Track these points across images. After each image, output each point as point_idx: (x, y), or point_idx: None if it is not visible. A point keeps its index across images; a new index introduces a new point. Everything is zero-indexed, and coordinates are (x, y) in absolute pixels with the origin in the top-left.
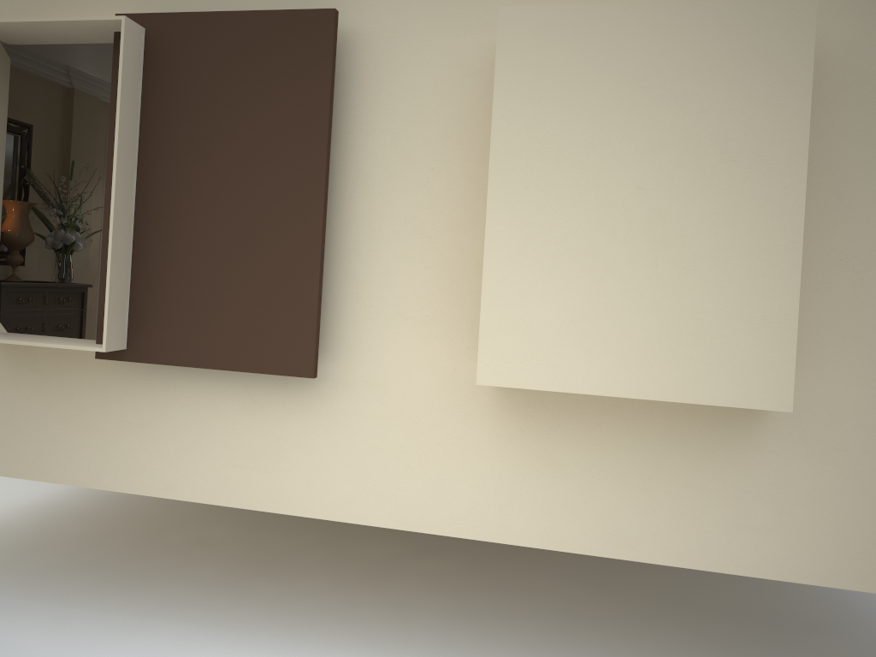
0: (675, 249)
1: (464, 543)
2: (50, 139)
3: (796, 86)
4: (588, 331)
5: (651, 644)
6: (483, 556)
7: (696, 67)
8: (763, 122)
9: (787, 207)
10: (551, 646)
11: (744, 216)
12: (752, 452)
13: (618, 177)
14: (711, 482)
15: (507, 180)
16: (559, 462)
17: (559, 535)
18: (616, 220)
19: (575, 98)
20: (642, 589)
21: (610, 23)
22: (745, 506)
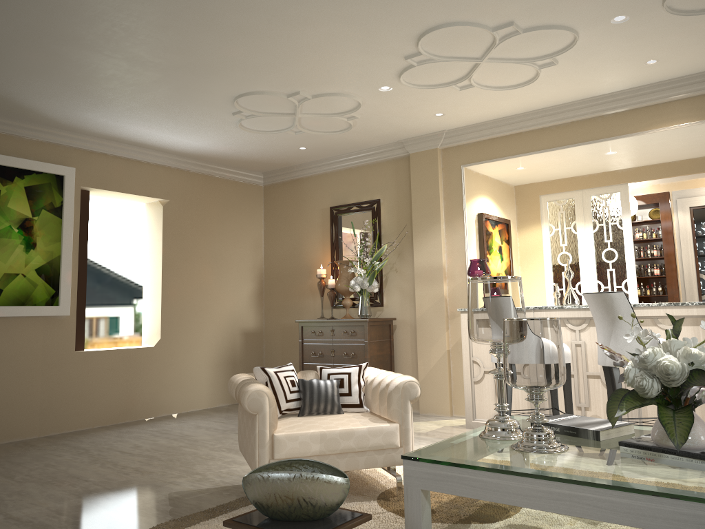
0: None
1: None
2: (401, 201)
3: None
4: None
5: None
6: None
7: None
8: None
9: None
10: None
11: None
12: None
13: None
14: None
15: None
16: None
17: None
18: None
19: None
20: None
21: None
22: None
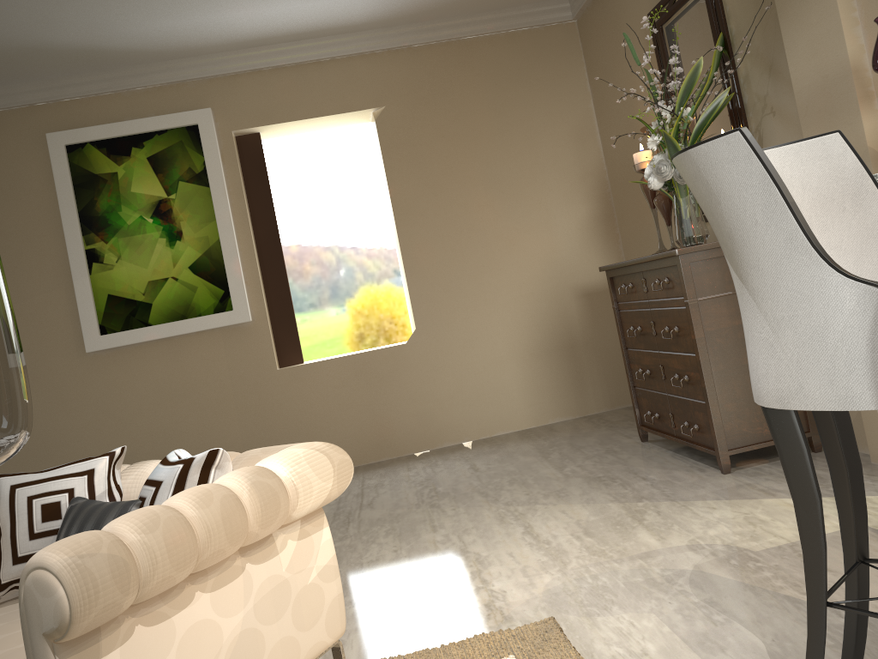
0: None
1: None
2: None
3: None
4: None
5: None
6: None
7: None
8: None
9: None
10: None
11: None
12: None
13: None
14: None
15: None
16: None
17: None
18: None
19: None
20: None
21: None
22: None
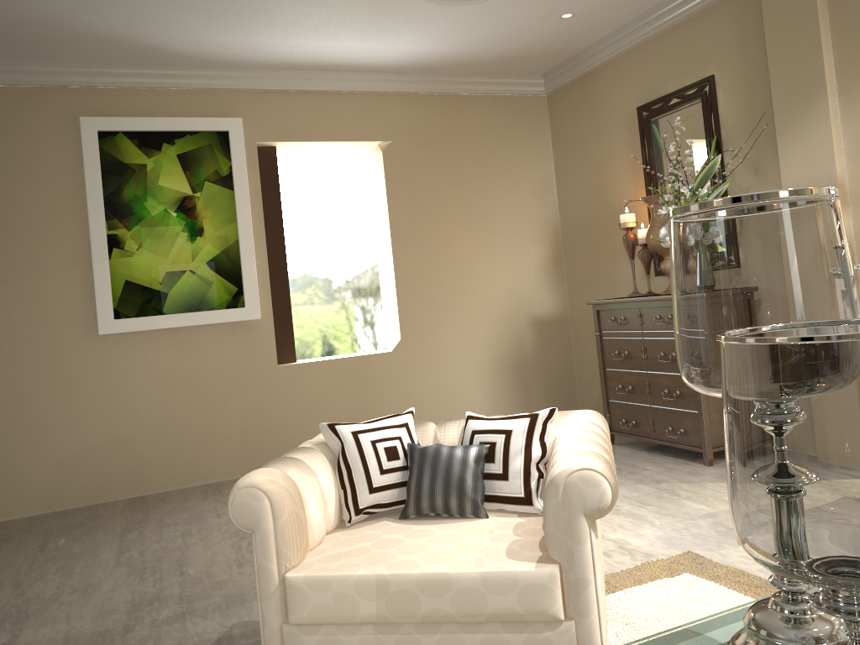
0: None
1: None
2: (752, 71)
3: None
4: None
5: None
6: None
7: None
8: None
9: None
10: None
11: None
12: None
13: None
14: None
15: None
16: None
17: None
18: None
19: None
20: None
21: None
22: None
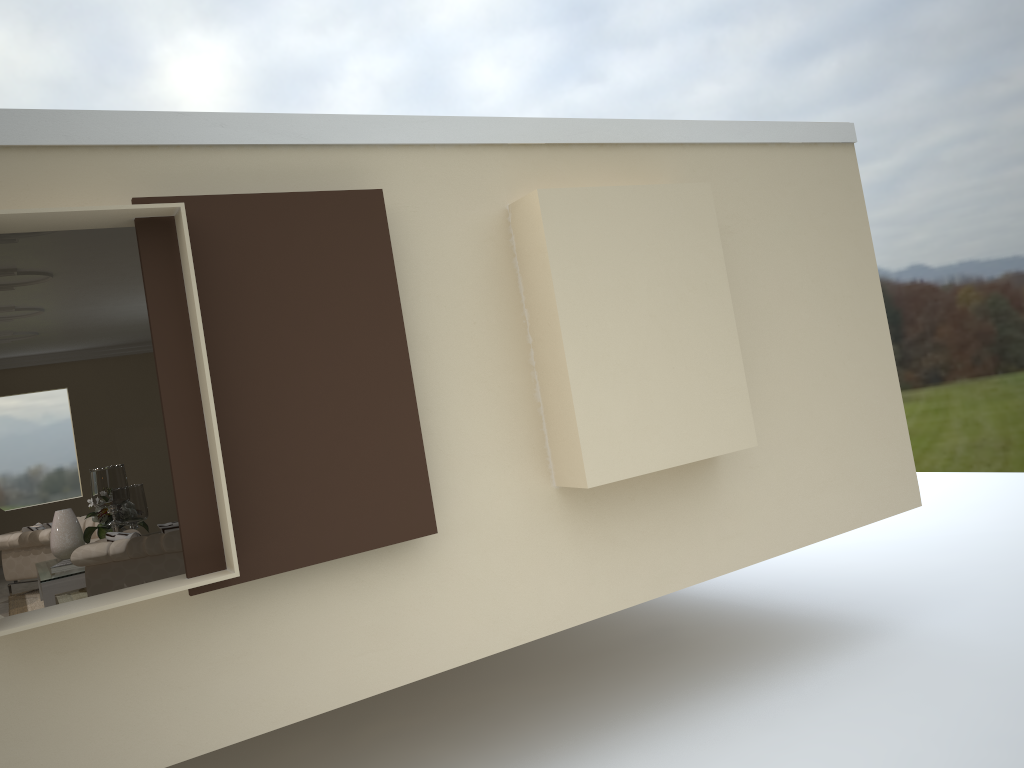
0: (679, 354)
1: (366, 706)
2: None
3: (713, 238)
4: (646, 425)
5: (611, 685)
6: (401, 704)
7: (663, 228)
8: (703, 262)
9: (726, 315)
10: (563, 720)
11: (708, 324)
12: (717, 486)
13: (638, 310)
14: (701, 514)
15: (573, 322)
16: (615, 537)
17: (627, 594)
18: (644, 340)
19: (601, 256)
20: (546, 663)
21: (609, 200)
22: (721, 523)
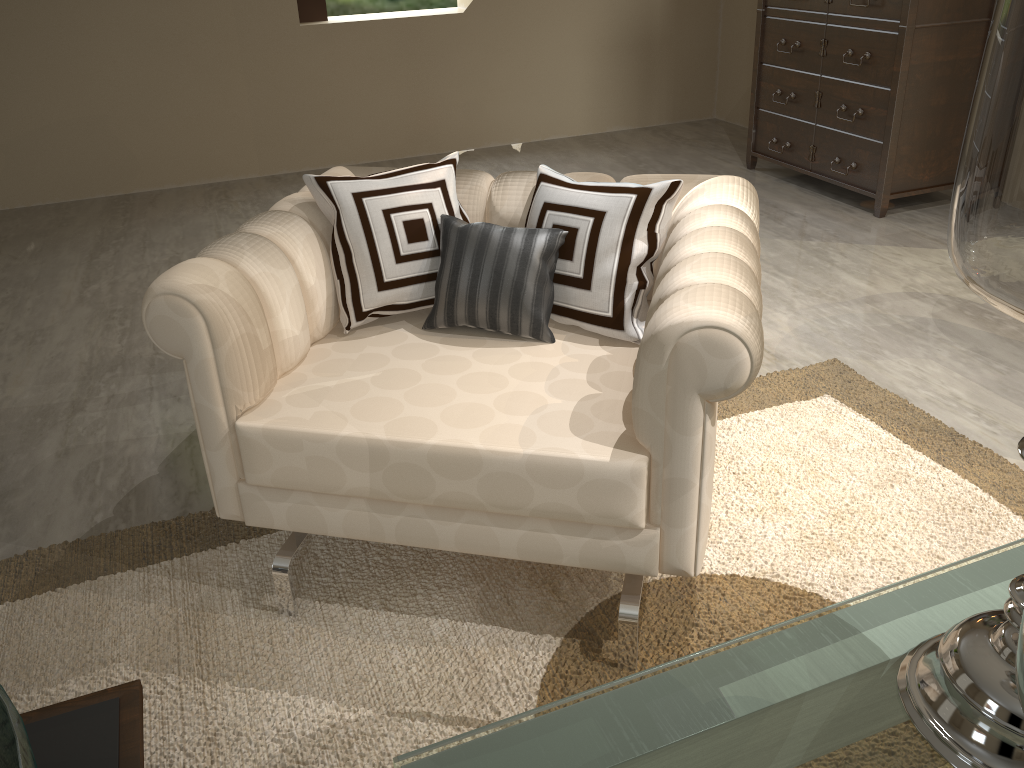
0: None
1: None
2: None
3: None
4: None
5: None
6: None
7: None
8: None
9: None
10: None
11: None
12: None
13: None
14: None
15: None
16: None
17: None
18: None
19: None
20: None
21: None
22: None
